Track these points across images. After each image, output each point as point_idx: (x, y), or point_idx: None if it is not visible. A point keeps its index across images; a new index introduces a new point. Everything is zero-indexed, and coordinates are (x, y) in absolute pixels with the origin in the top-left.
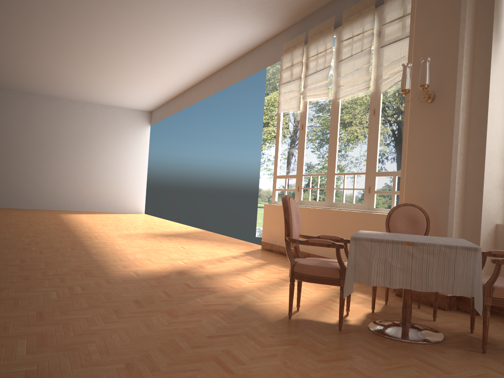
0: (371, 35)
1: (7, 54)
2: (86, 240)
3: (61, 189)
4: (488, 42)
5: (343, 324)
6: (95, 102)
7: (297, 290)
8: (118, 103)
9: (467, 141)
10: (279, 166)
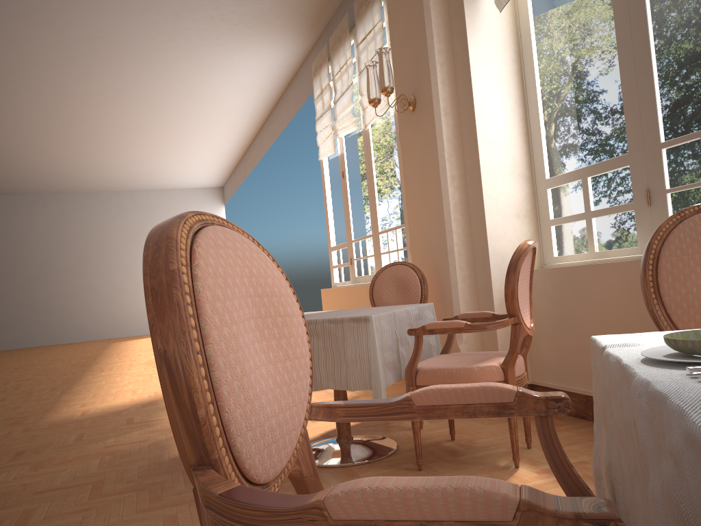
0: (381, 29)
1: (3, 150)
2: (90, 375)
3: (121, 309)
4: (460, 8)
5: None
6: (145, 188)
7: None
8: (174, 183)
9: (463, 157)
10: (332, 233)
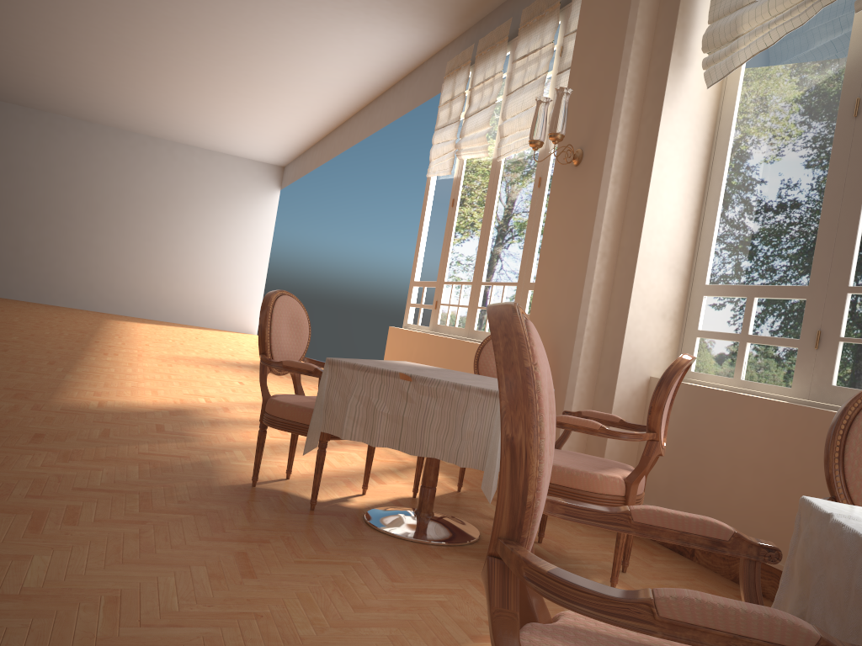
0: (550, 52)
1: (36, 53)
2: (93, 356)
3: (124, 281)
4: (664, 69)
5: (332, 504)
6: (191, 143)
7: (336, 455)
8: (228, 147)
9: (620, 235)
10: (419, 265)
